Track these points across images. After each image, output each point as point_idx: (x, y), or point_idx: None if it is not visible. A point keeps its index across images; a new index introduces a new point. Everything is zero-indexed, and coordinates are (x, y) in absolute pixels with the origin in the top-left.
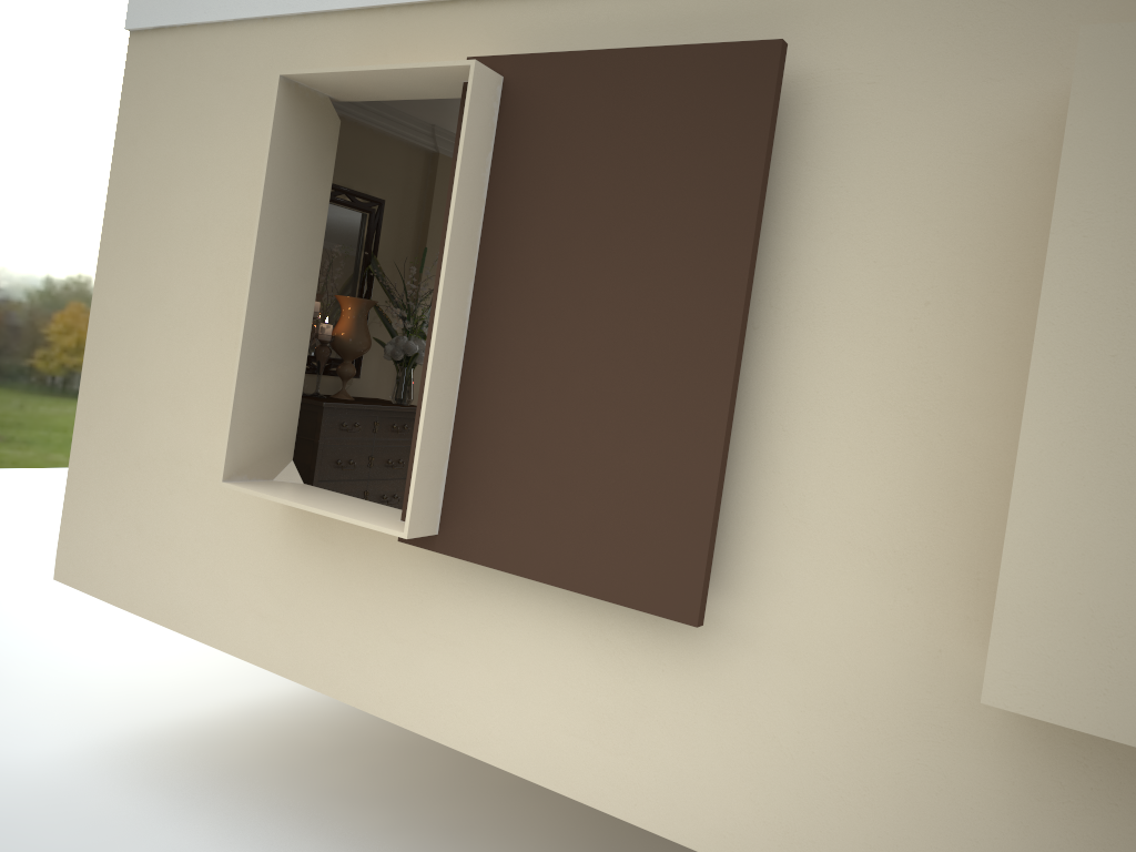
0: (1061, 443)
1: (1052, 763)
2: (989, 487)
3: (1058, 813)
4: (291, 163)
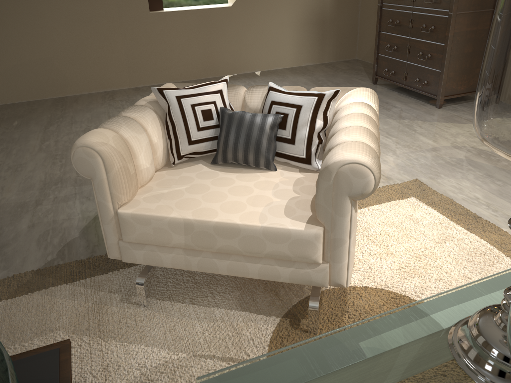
0: None
1: None
2: None
3: None
4: None
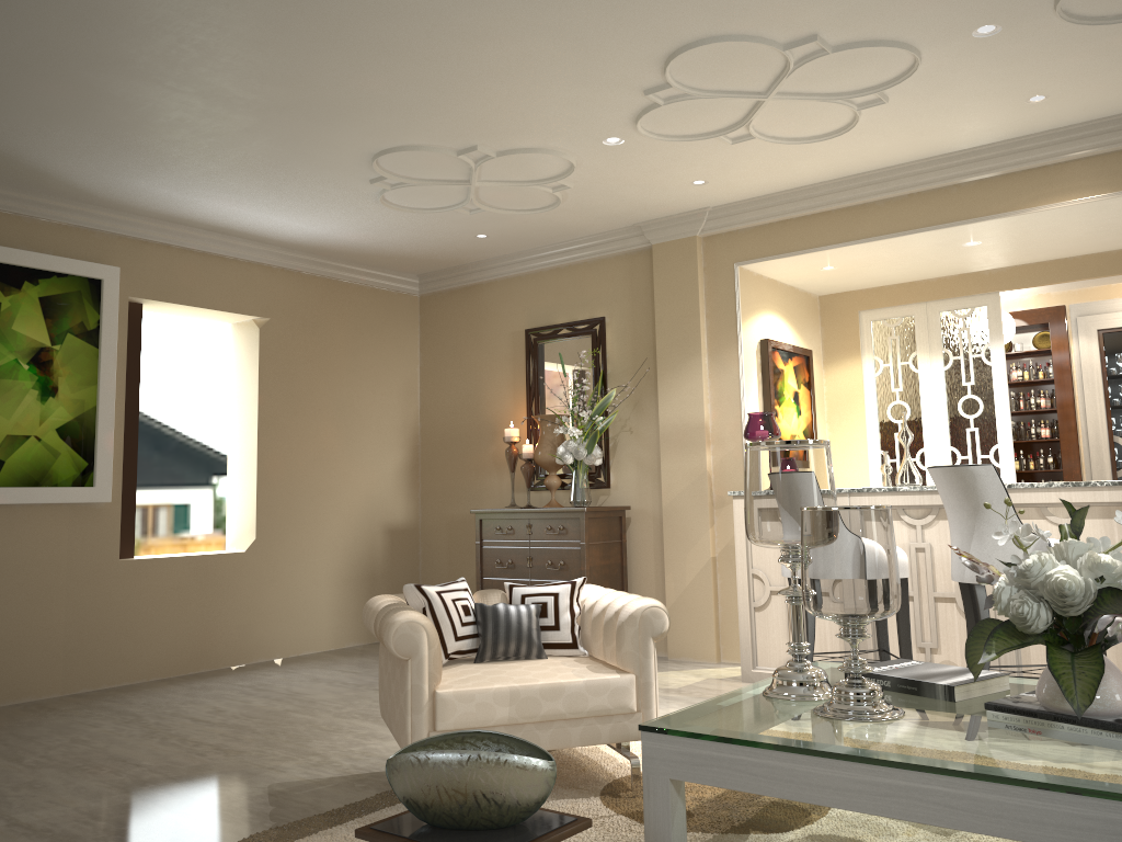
0: None
1: None
2: None
3: None
4: (239, 366)
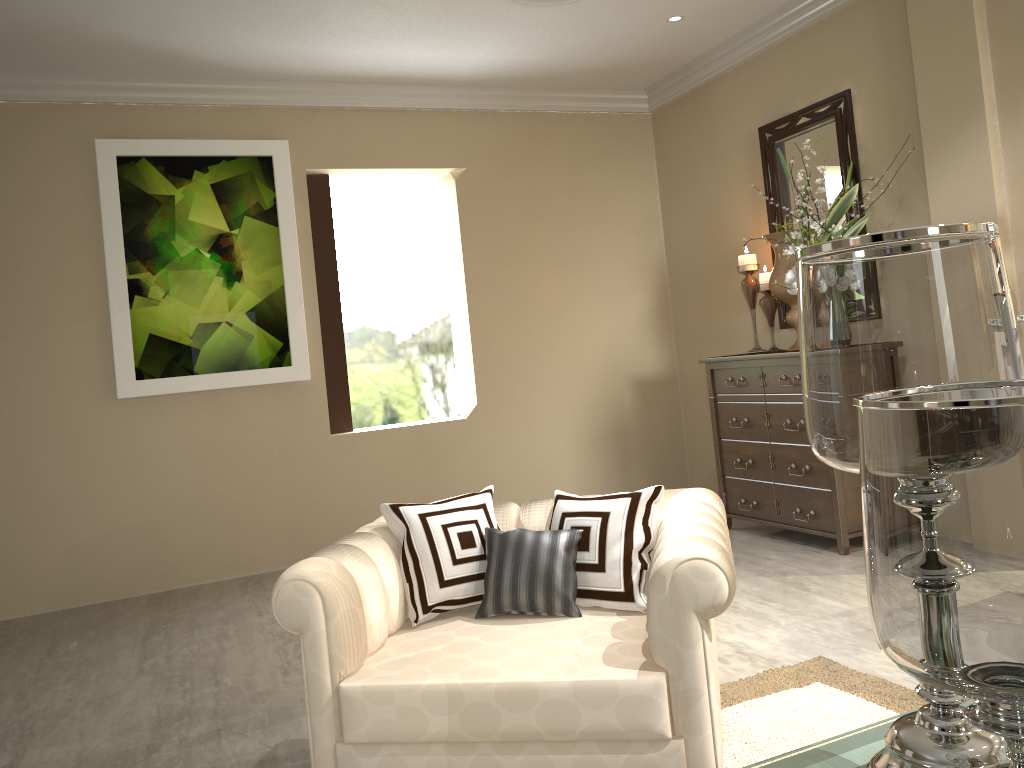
0: None
1: None
2: None
3: None
4: (447, 224)
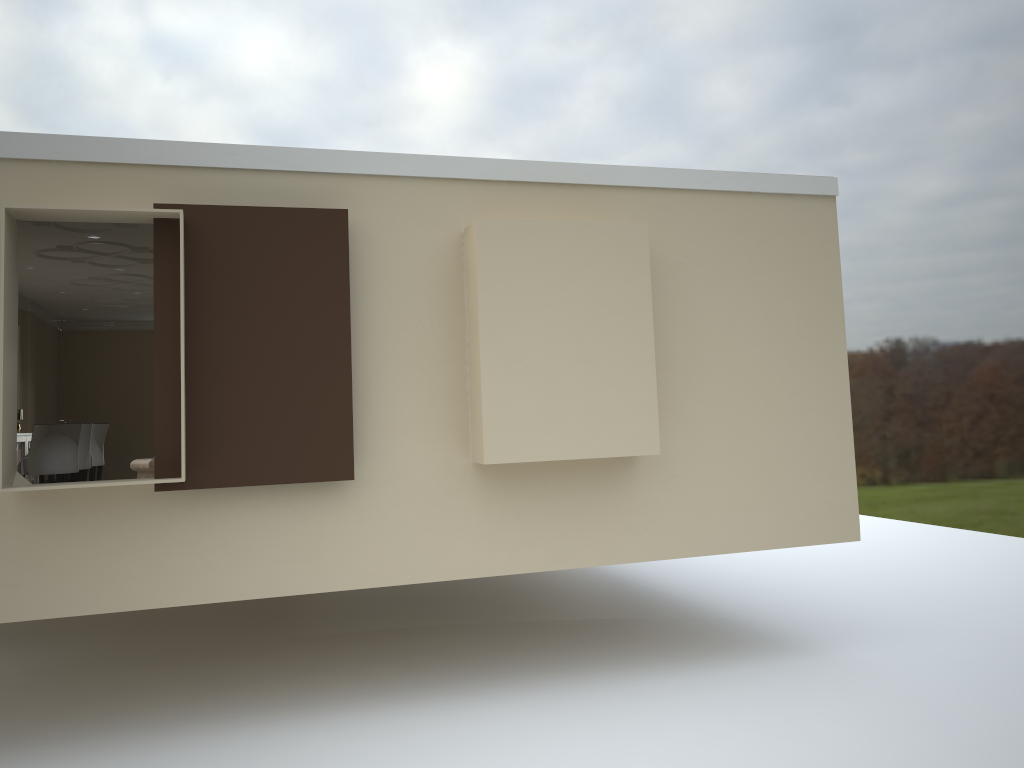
0: (493, 365)
1: (493, 488)
2: (455, 391)
3: (498, 506)
4: (9, 265)
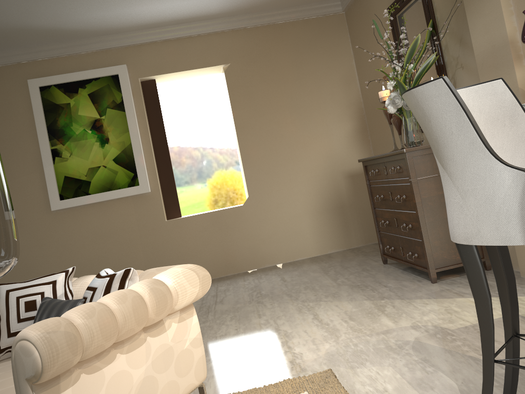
0: None
1: None
2: None
3: None
4: (227, 96)
